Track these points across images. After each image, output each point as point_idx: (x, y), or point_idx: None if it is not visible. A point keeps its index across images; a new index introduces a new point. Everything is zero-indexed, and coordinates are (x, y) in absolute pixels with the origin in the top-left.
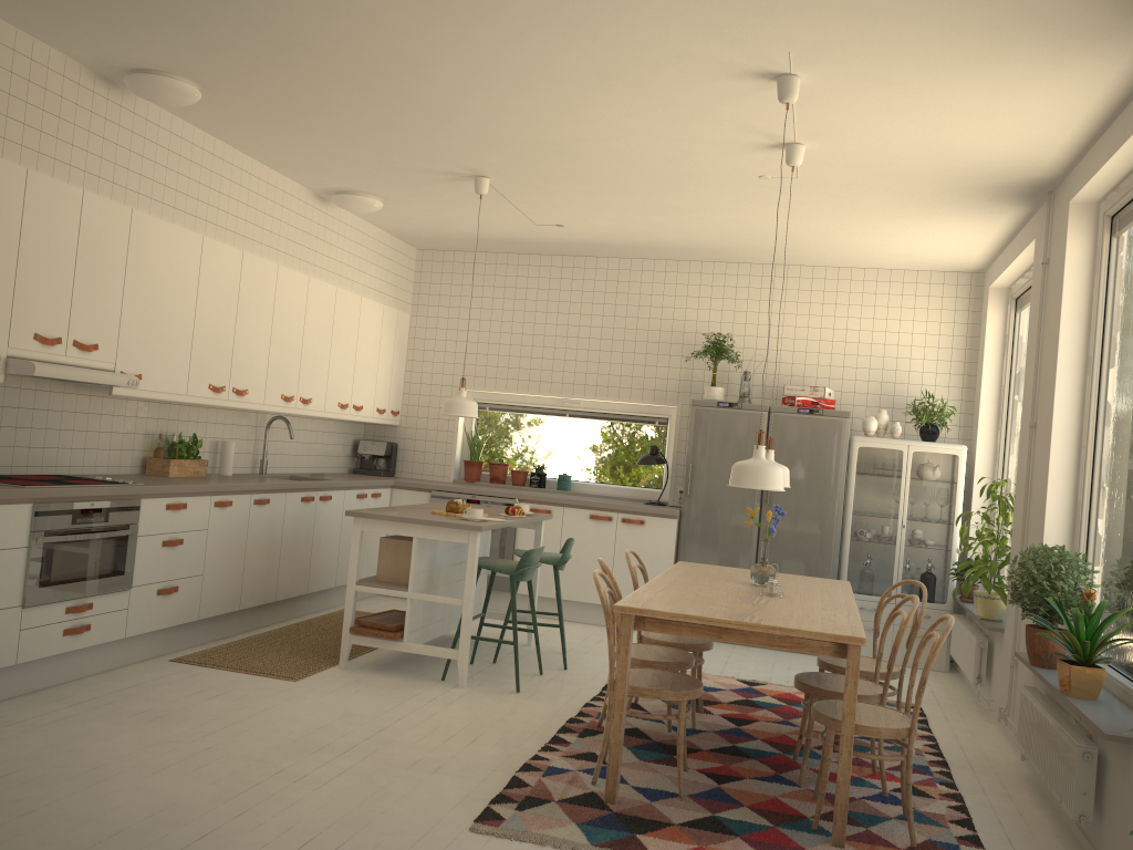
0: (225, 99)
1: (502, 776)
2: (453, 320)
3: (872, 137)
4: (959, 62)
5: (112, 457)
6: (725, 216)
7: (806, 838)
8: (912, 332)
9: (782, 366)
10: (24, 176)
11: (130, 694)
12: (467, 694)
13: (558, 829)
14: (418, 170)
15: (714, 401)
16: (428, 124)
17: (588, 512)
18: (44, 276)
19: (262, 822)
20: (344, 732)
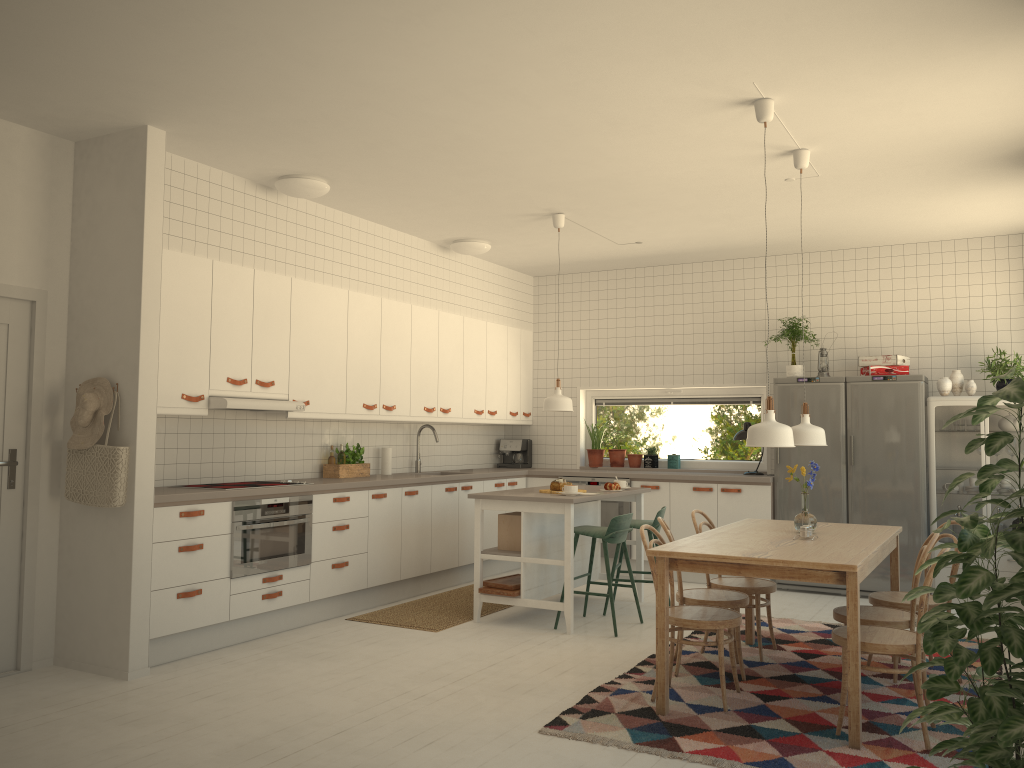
0: (347, 186)
1: (579, 696)
2: (567, 332)
3: (864, 134)
4: (903, 65)
5: (296, 466)
6: (774, 215)
7: (827, 742)
8: (982, 295)
9: (859, 340)
10: (211, 265)
11: (311, 642)
12: (572, 638)
13: (609, 732)
14: (507, 216)
15: (793, 377)
16: (499, 181)
17: (691, 485)
18: (231, 335)
19: (383, 725)
20: (463, 666)
